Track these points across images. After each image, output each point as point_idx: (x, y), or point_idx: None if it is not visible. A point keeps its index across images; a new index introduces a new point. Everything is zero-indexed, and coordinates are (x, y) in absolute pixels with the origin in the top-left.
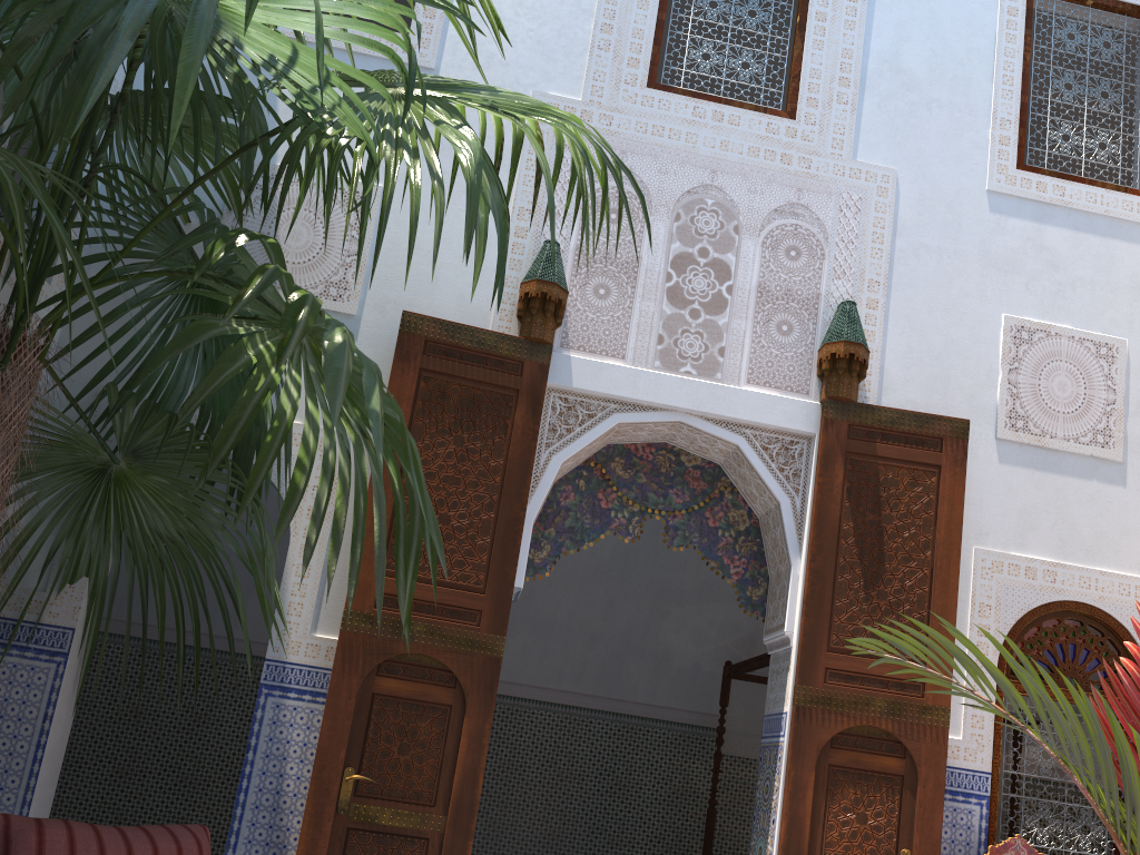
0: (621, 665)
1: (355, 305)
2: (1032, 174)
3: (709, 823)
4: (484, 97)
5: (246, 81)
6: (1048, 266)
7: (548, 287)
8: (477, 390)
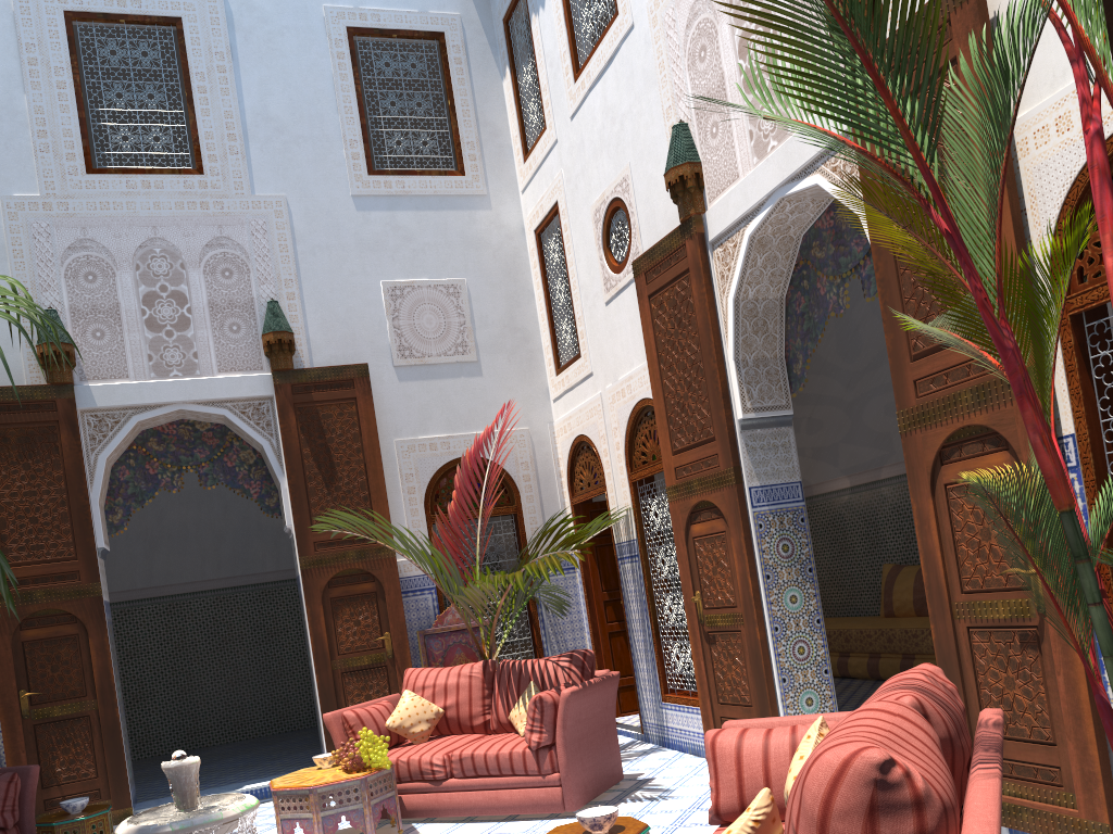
0: (248, 548)
1: None
2: (380, 176)
3: None
4: None
5: None
6: (404, 240)
7: (56, 346)
8: (28, 428)
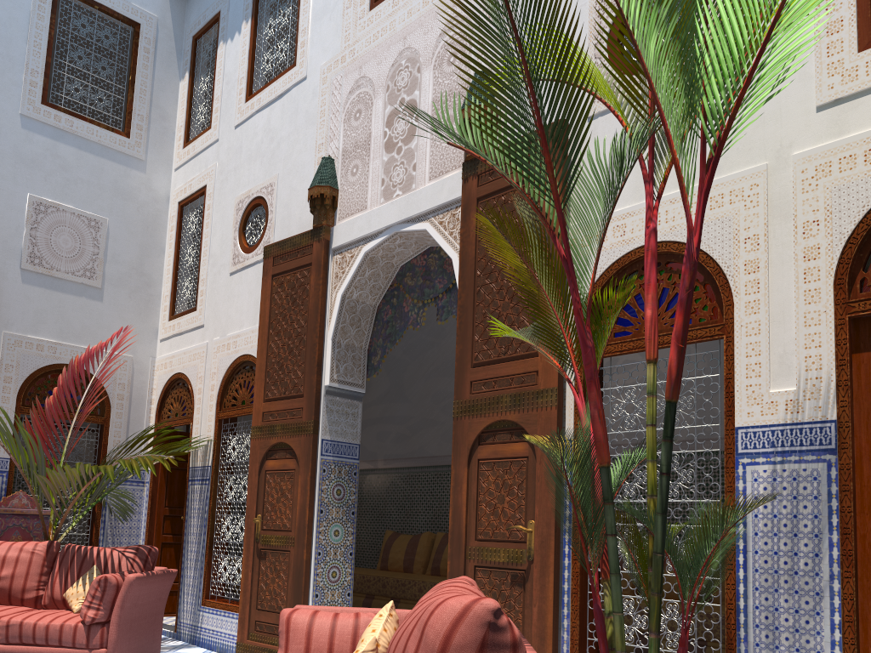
0: None
1: None
2: (52, 109)
3: None
4: None
5: None
6: (60, 168)
7: None
8: None
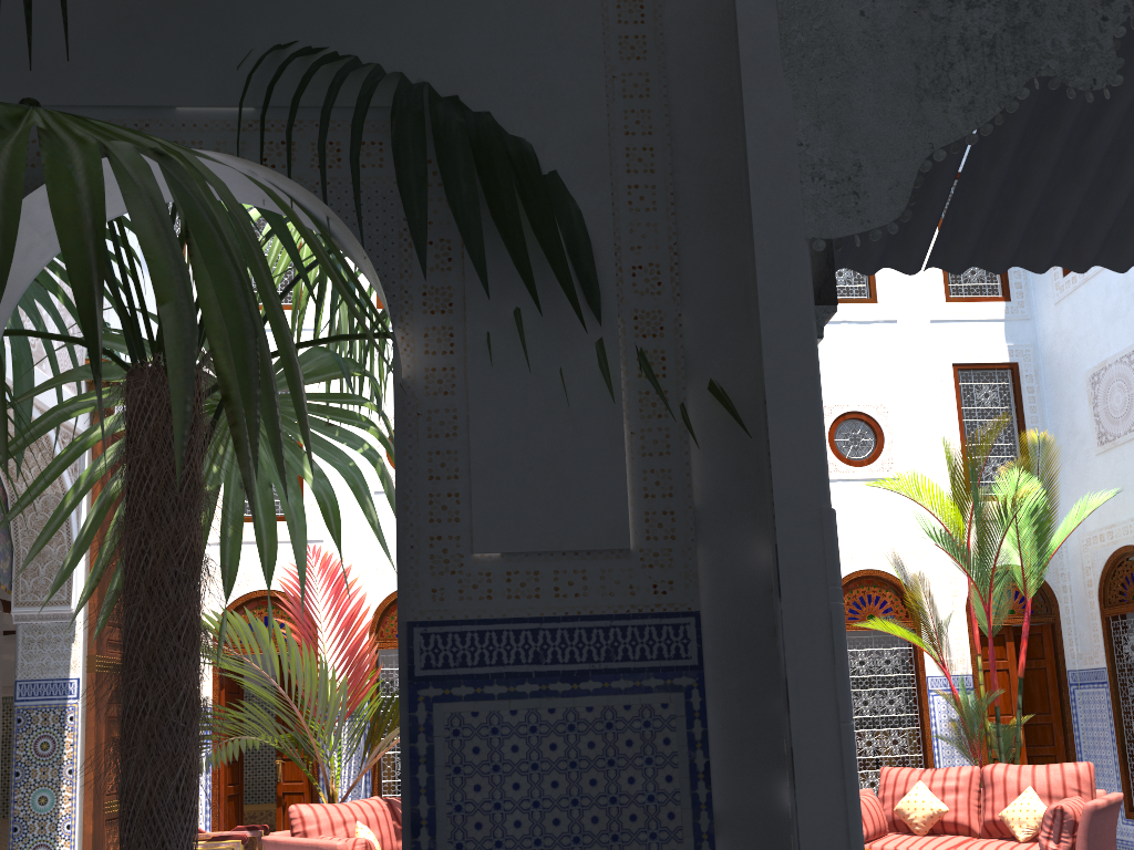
0: None
1: None
2: None
3: None
4: None
5: None
6: None
7: None
8: None
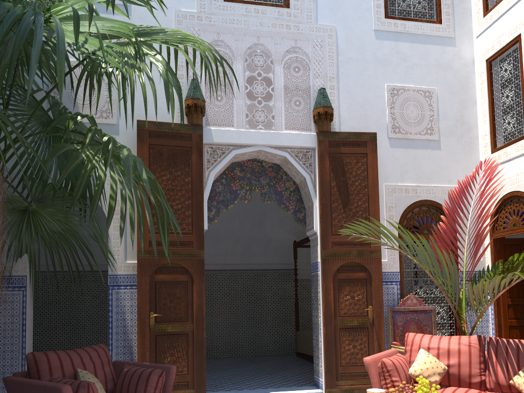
0: (250, 249)
1: (115, 119)
2: (391, 20)
3: (296, 307)
4: (161, 36)
5: (66, 50)
6: (402, 60)
7: (196, 100)
8: (174, 149)
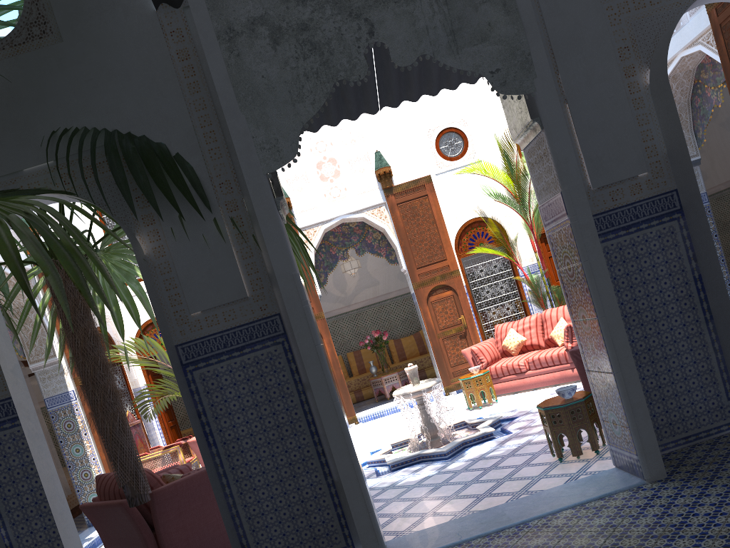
0: None
1: None
2: None
3: None
4: None
5: None
6: None
7: None
8: None
